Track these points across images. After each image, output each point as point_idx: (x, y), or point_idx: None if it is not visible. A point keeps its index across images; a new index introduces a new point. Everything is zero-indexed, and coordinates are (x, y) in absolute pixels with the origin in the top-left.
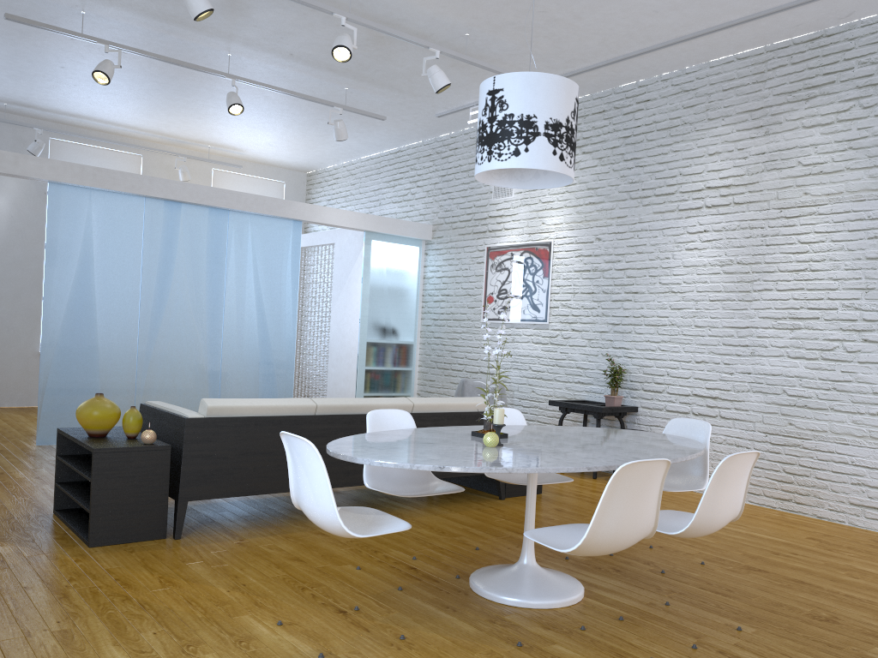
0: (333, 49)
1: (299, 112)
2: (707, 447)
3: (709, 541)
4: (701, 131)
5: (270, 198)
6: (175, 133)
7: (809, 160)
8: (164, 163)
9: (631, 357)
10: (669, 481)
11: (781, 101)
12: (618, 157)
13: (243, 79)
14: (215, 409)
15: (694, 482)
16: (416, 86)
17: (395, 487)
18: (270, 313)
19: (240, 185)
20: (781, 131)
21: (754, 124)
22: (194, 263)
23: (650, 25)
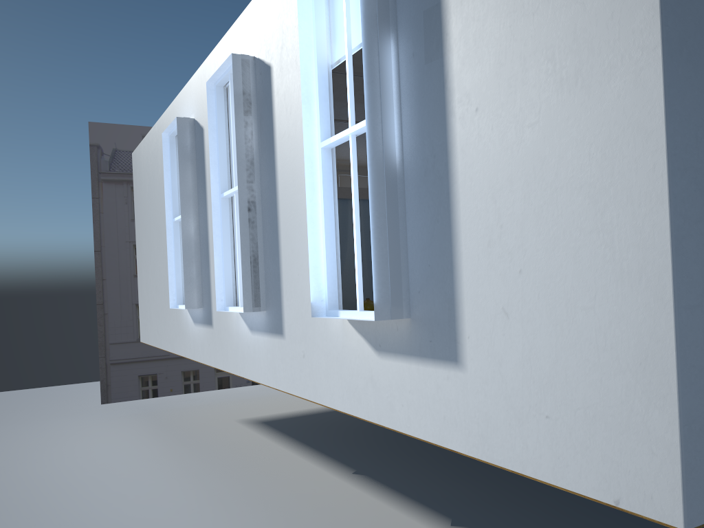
0: None
1: None
2: None
3: None
4: None
5: None
6: None
7: None
8: None
9: None
10: None
11: None
12: None
13: None
14: None
15: None
16: None
17: None
18: None
19: None
20: None
21: None
22: None
23: None
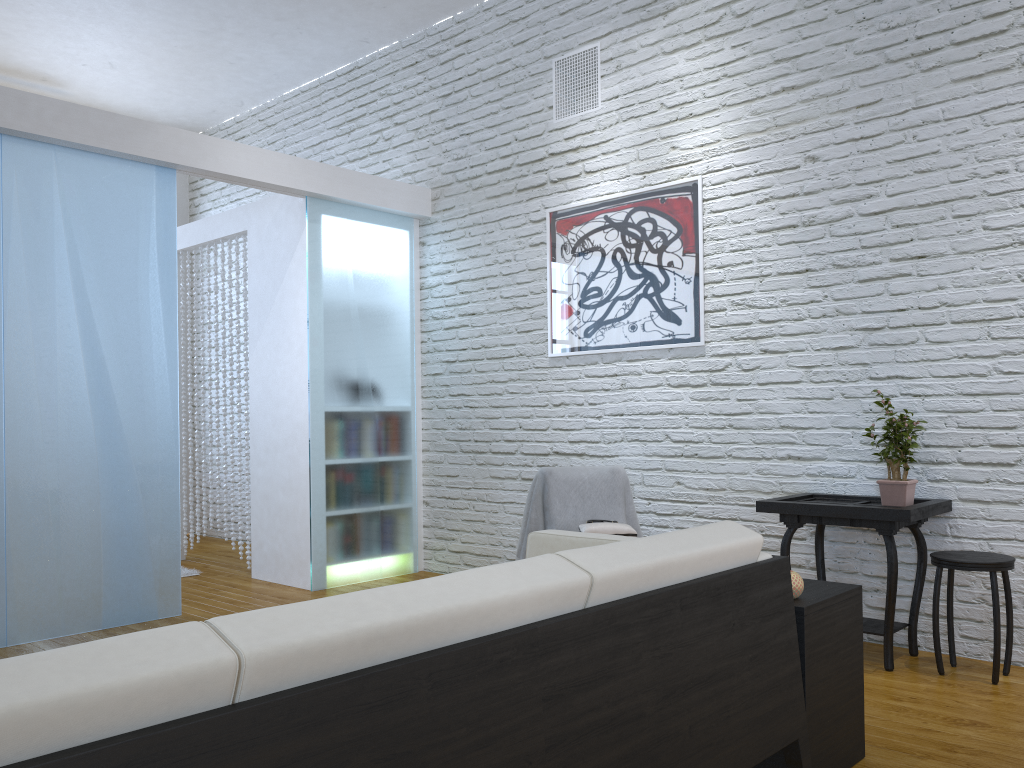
0: None
1: None
2: None
3: None
4: None
5: (99, 112)
6: None
7: None
8: None
9: (921, 395)
10: None
11: None
12: None
13: None
14: None
15: None
16: None
17: None
18: (117, 361)
19: None
20: None
21: None
22: None
23: None
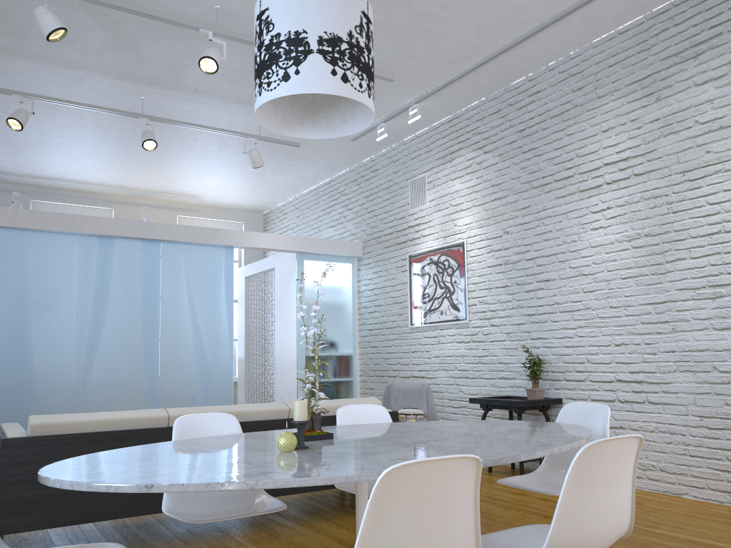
0: (200, 61)
1: (230, 151)
2: (607, 436)
3: None
4: (592, 110)
5: (200, 227)
6: (136, 185)
7: (707, 117)
8: (133, 214)
9: (550, 347)
10: None
11: (668, 64)
12: (517, 150)
13: (156, 118)
14: (40, 427)
15: None
16: None
17: (207, 509)
18: (206, 334)
19: None
20: (673, 94)
21: (644, 93)
22: (128, 292)
23: (519, 6)
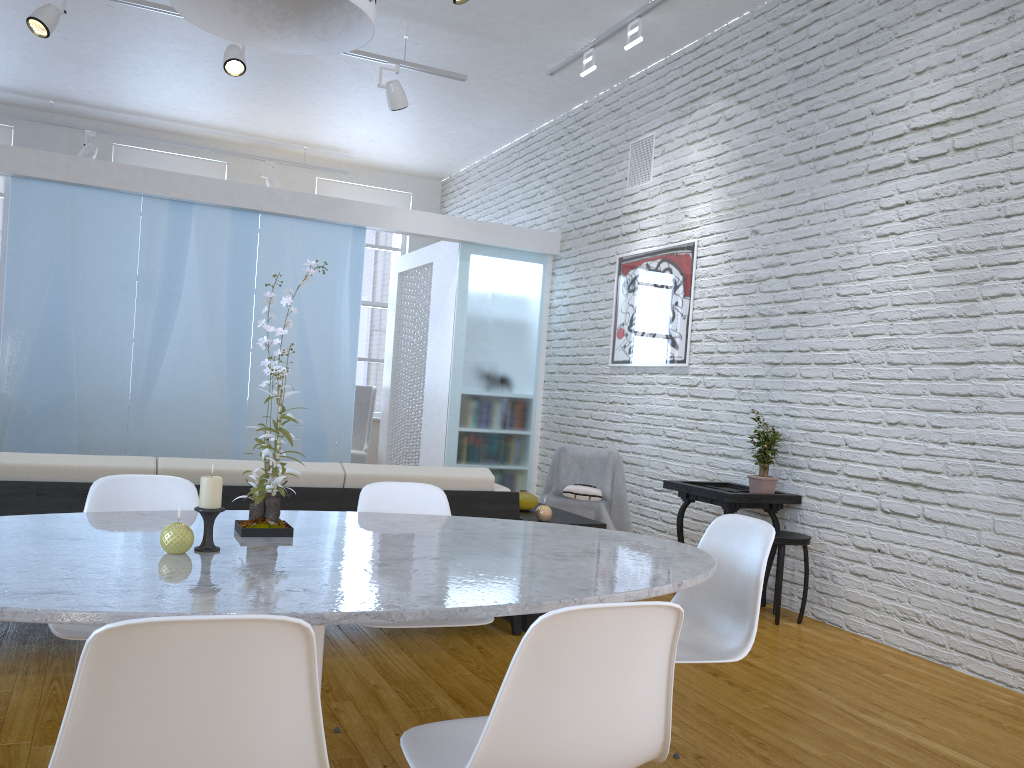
0: None
1: (373, 84)
2: (760, 576)
3: (812, 753)
4: (905, 37)
5: (316, 196)
6: (254, 130)
7: None
8: (254, 171)
9: (795, 416)
10: (695, 637)
11: None
12: (785, 100)
13: None
14: None
15: (730, 644)
16: (493, 22)
17: None
18: (318, 351)
19: (352, 198)
20: None
21: (991, 8)
22: (209, 283)
23: None
